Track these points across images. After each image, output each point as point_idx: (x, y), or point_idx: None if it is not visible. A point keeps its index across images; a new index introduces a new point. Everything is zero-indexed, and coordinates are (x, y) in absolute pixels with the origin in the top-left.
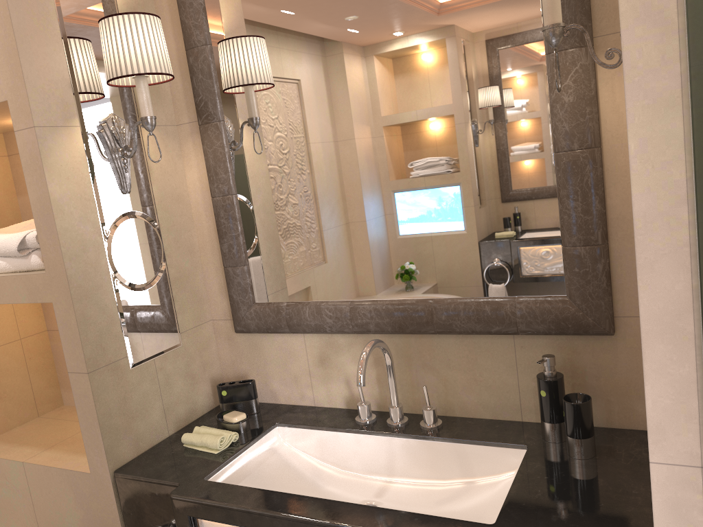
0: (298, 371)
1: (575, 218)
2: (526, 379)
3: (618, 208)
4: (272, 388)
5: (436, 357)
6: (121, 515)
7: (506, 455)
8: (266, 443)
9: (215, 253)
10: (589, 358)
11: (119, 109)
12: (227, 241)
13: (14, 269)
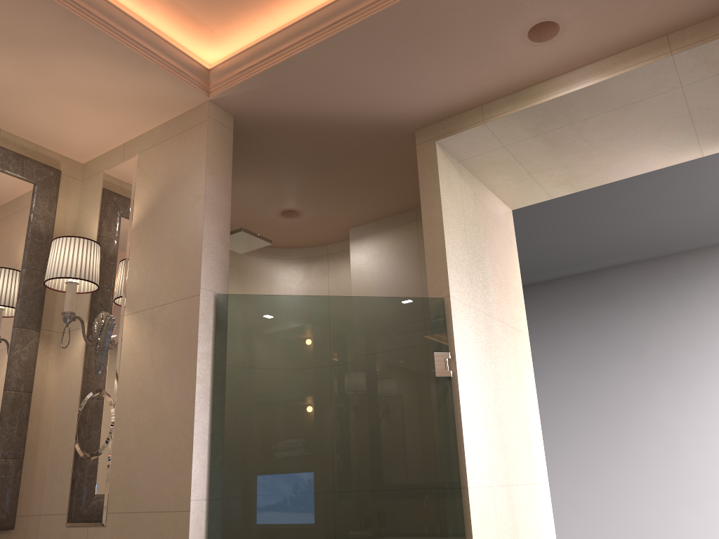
0: None
1: (11, 437)
2: None
3: (31, 436)
4: None
5: None
6: None
7: None
8: None
9: None
10: None
11: None
12: None
13: None
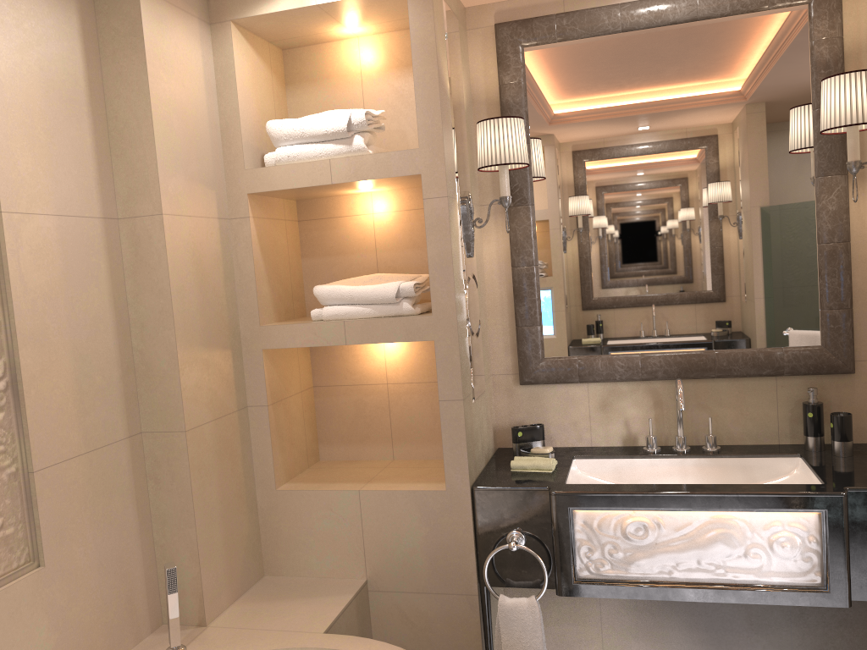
0: (578, 417)
1: (832, 289)
2: (784, 411)
3: (859, 284)
4: (548, 434)
5: (710, 397)
6: (473, 526)
7: (782, 463)
8: (572, 470)
9: (505, 315)
10: (833, 392)
11: (467, 188)
12: (526, 304)
13: (380, 314)
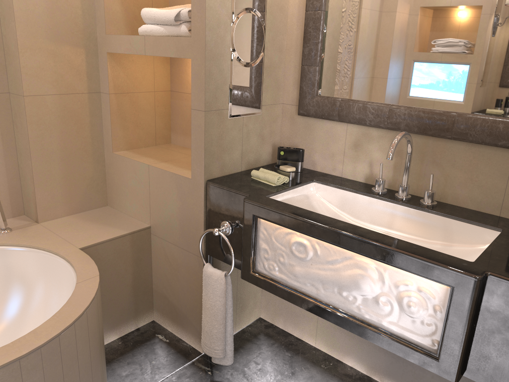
0: (336, 150)
1: None
2: None
3: None
4: (313, 159)
5: (445, 157)
6: (205, 209)
7: (482, 233)
8: (305, 190)
9: (297, 55)
10: None
11: None
12: (309, 46)
13: (168, 34)
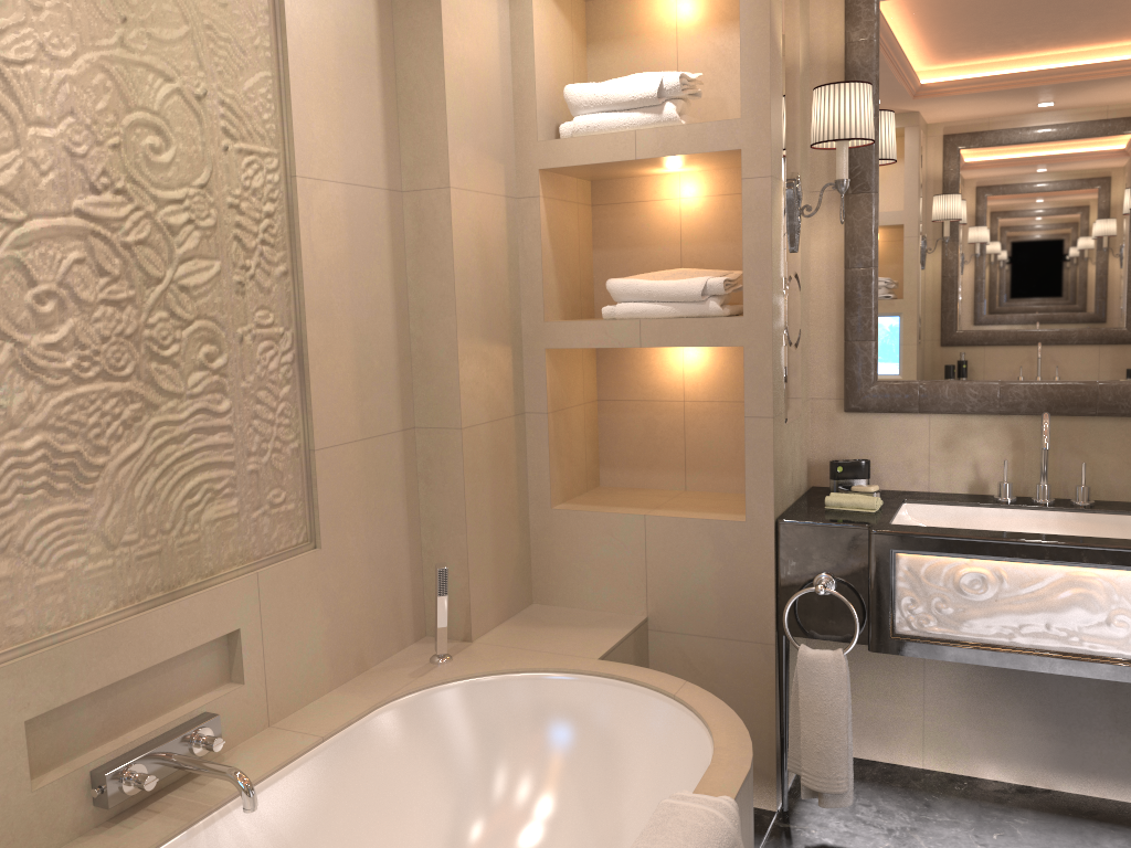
0: (915, 455)
1: None
2: None
3: None
4: (875, 473)
5: (1087, 440)
6: (774, 565)
7: None
8: (901, 515)
9: (832, 327)
10: None
11: (795, 169)
12: (859, 314)
13: (682, 314)
